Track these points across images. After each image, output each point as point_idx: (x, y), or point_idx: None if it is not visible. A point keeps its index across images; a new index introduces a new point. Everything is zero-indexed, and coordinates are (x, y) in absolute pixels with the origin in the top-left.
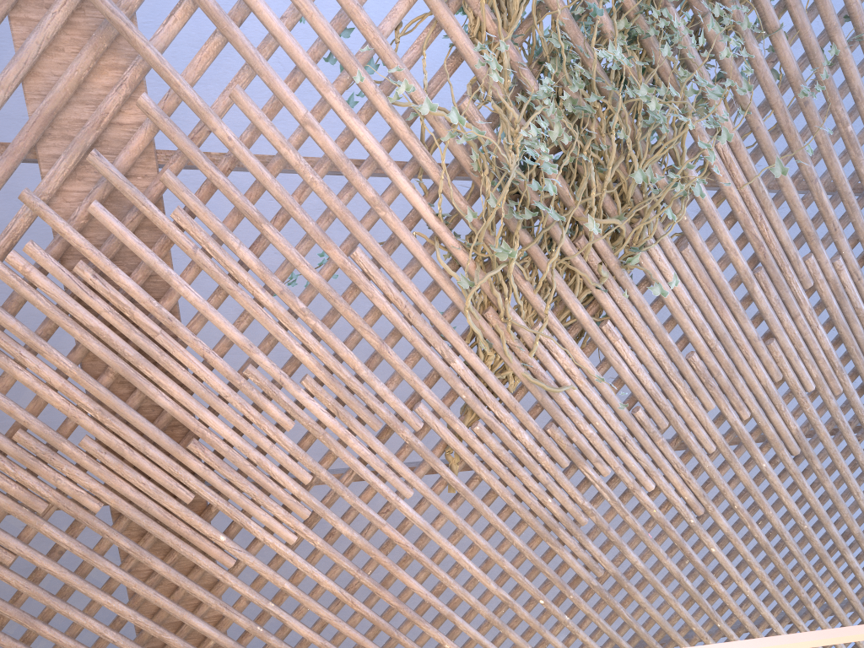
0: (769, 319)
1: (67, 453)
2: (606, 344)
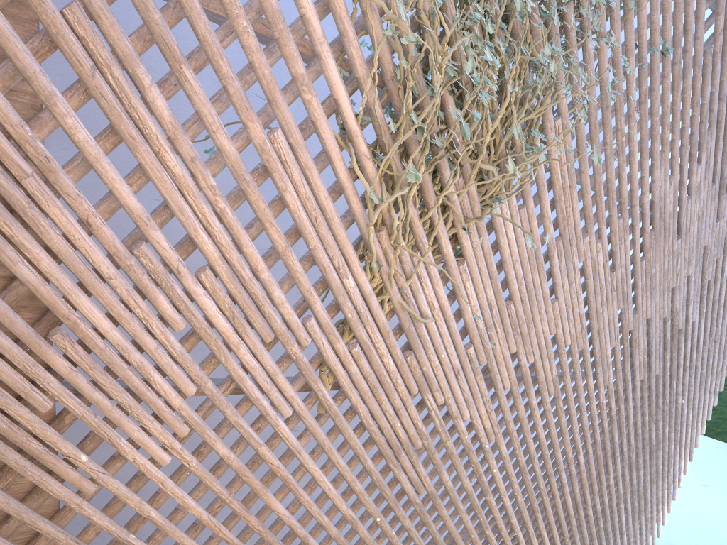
0: (557, 282)
1: None
2: (461, 283)
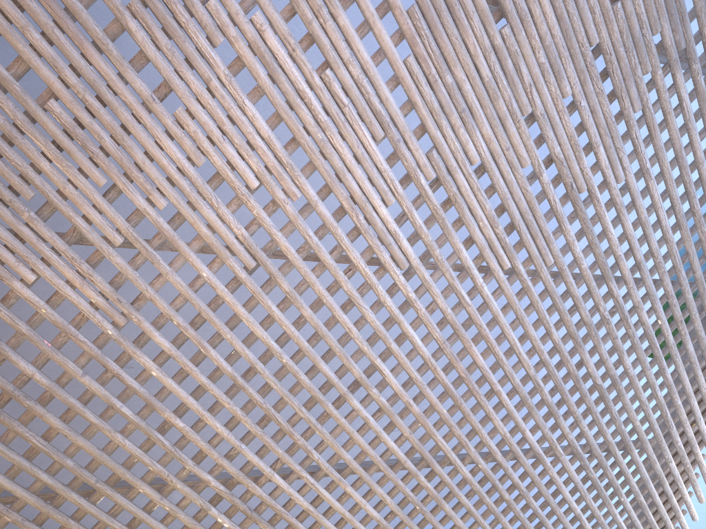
0: (165, 76)
1: None
2: None
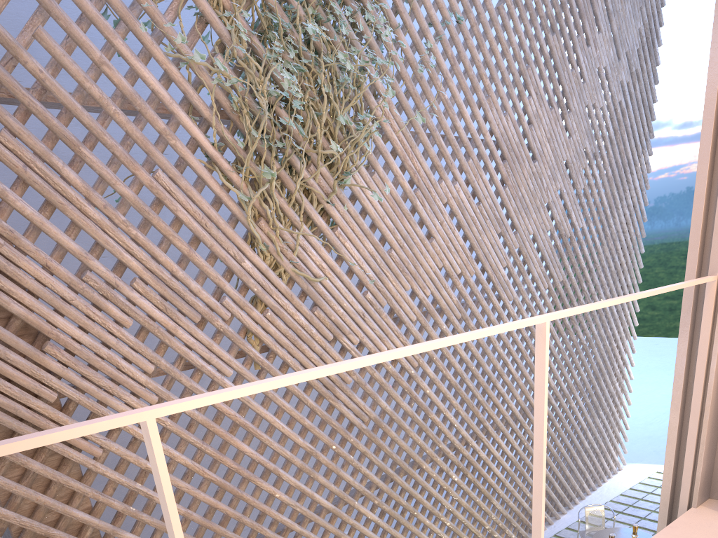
0: (428, 224)
1: None
2: (340, 244)
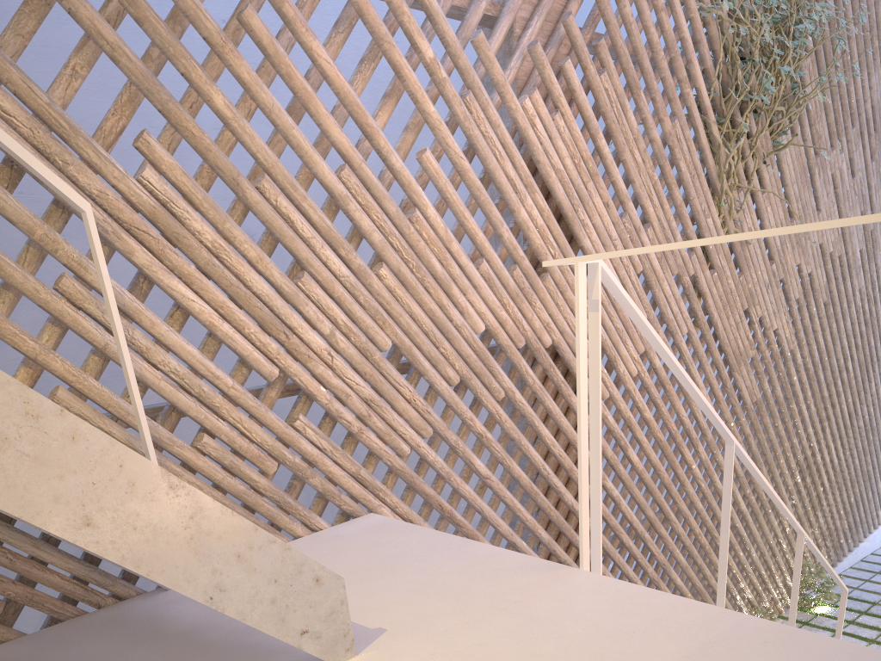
0: (819, 195)
1: (538, 289)
2: (765, 208)
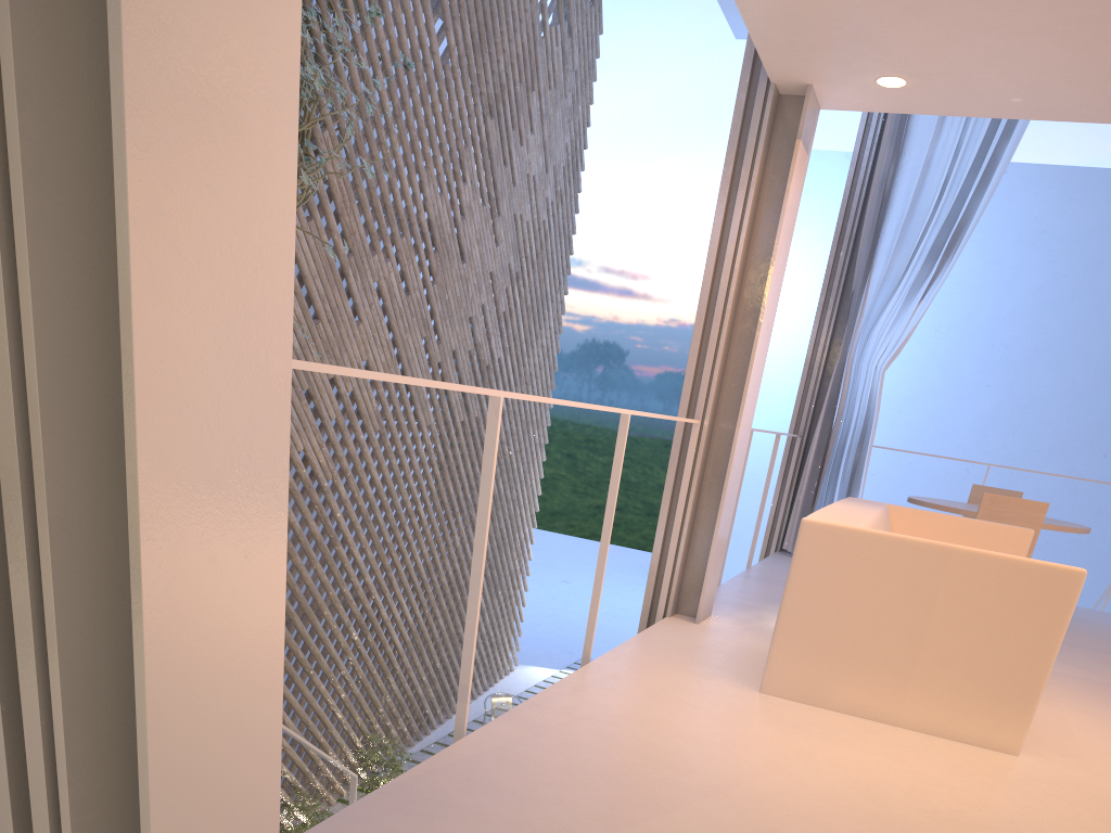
0: (358, 302)
1: None
2: None
